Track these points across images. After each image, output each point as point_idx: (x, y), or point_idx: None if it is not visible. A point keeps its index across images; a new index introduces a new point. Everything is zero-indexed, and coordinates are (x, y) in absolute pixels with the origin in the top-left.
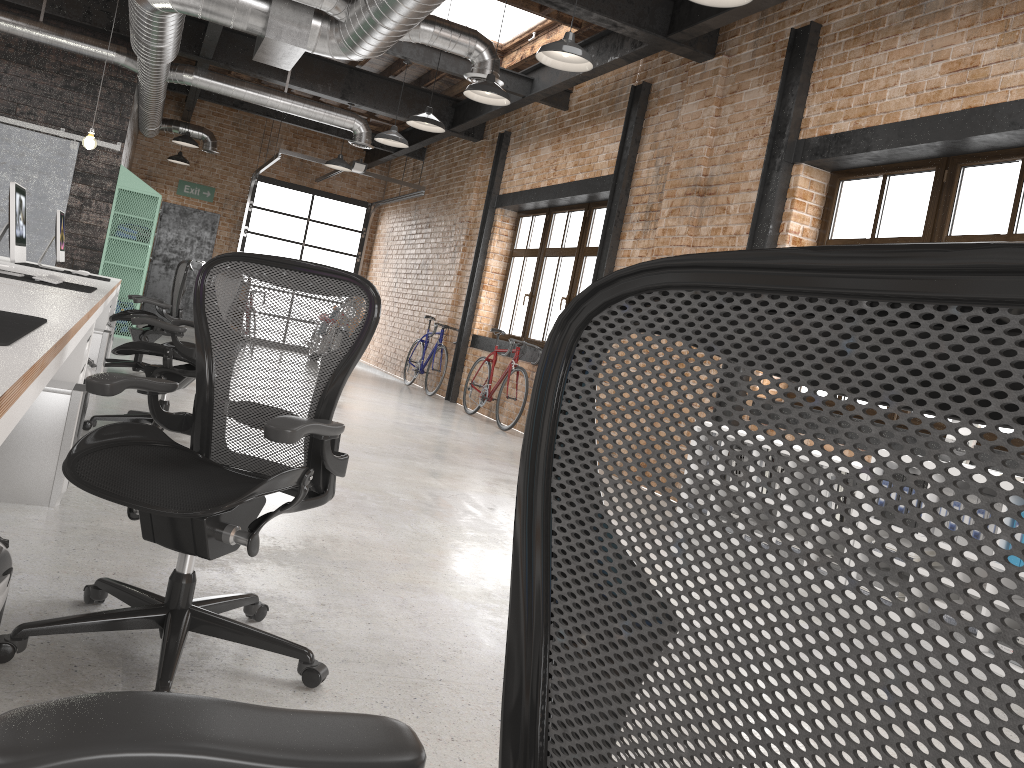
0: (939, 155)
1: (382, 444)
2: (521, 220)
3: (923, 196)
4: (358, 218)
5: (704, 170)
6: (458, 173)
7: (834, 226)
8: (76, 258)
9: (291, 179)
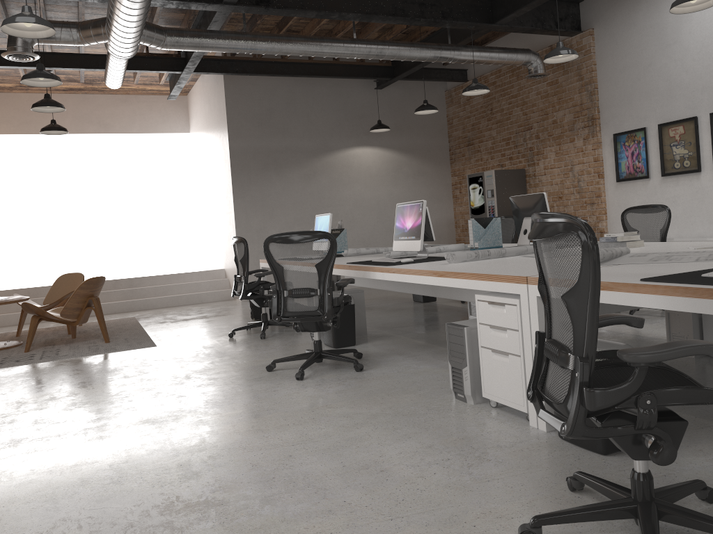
0: None
1: None
2: None
3: None
4: None
5: None
6: None
7: None
8: None
9: None
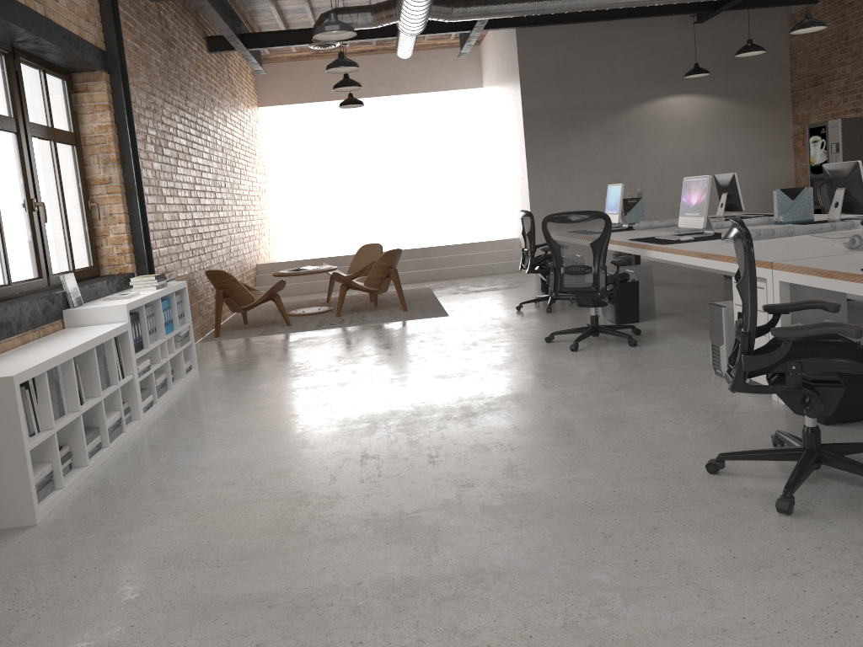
0: None
1: None
2: None
3: None
4: None
5: None
6: None
7: None
8: None
9: None
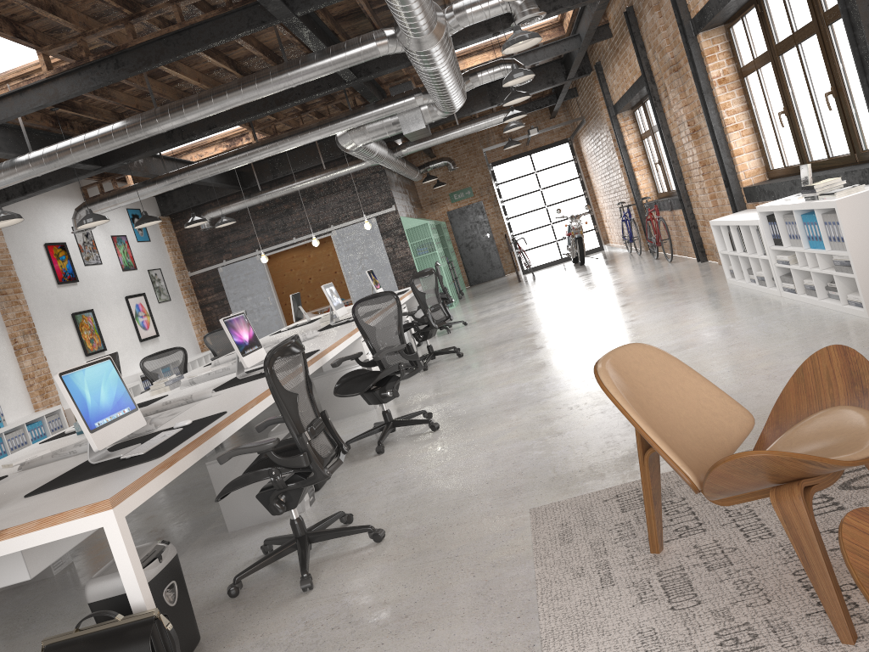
0: None
1: (561, 313)
2: (635, 113)
3: (758, 24)
4: (566, 152)
5: (670, 54)
6: (593, 98)
7: (739, 58)
8: (405, 278)
9: (511, 153)
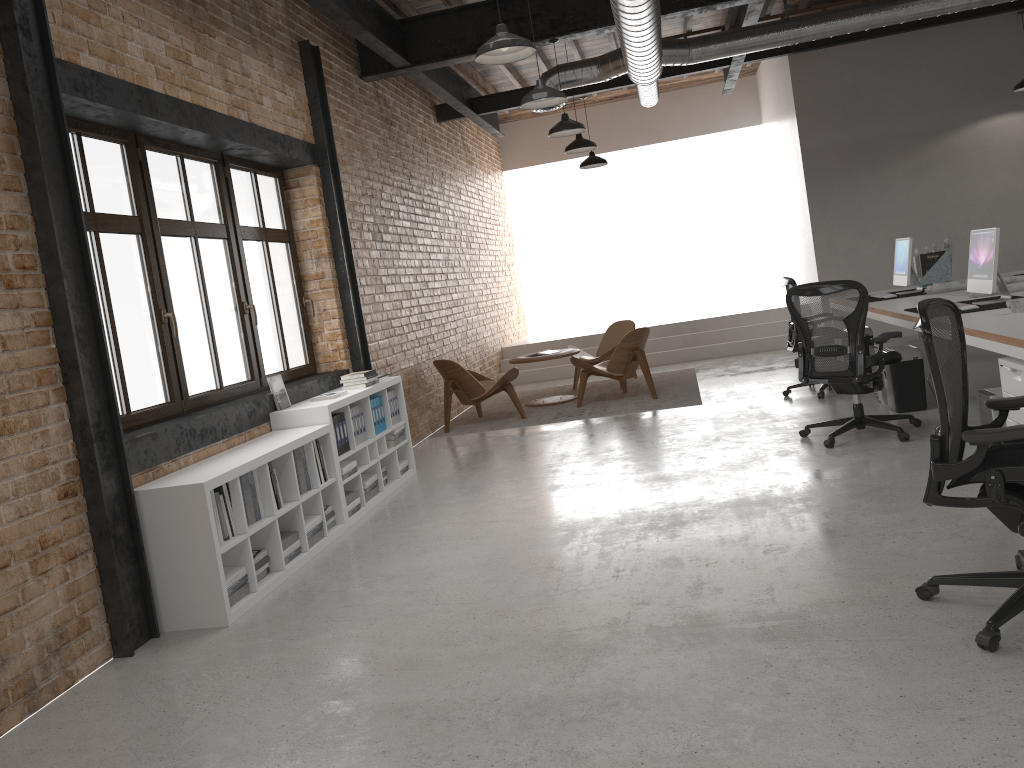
0: (138, 131)
1: None
2: None
3: (124, 171)
4: None
5: None
6: None
7: None
8: None
9: None
